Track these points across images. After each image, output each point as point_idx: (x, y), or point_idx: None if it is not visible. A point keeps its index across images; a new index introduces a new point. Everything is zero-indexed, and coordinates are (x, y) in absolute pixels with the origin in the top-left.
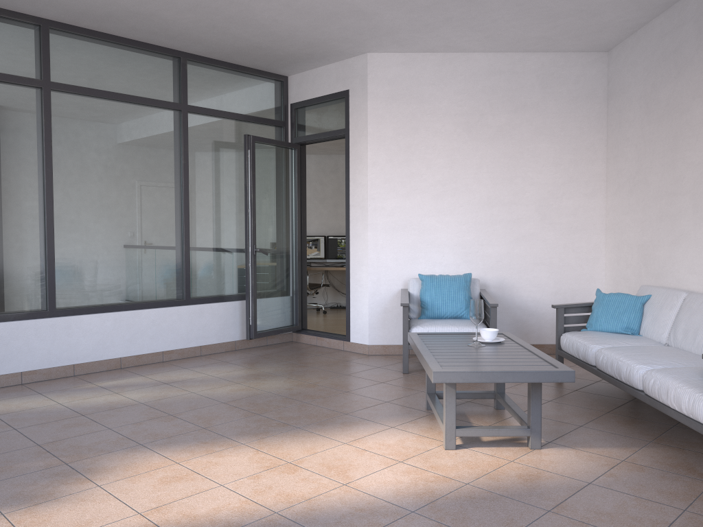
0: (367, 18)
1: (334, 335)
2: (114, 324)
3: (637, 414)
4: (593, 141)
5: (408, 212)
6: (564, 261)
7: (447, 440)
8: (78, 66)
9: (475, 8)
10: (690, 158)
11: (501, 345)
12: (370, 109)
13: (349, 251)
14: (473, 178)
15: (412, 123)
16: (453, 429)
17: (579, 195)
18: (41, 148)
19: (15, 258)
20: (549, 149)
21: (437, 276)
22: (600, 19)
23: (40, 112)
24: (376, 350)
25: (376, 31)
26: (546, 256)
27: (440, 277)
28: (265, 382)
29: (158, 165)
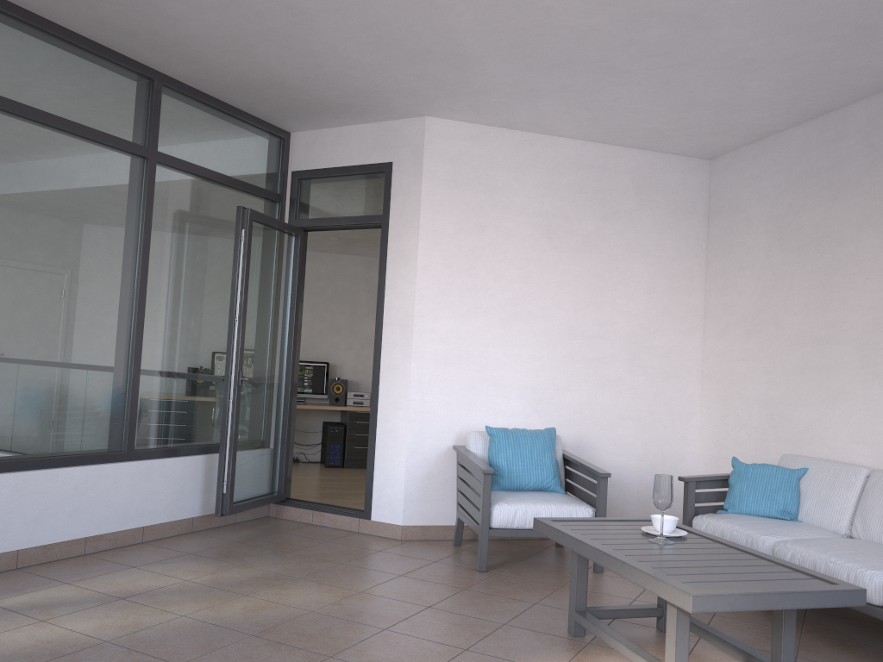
0: (464, 67)
1: (343, 510)
2: (13, 492)
3: (838, 634)
4: (691, 266)
5: (467, 338)
6: (654, 416)
7: None
8: None
9: (609, 78)
10: (856, 300)
11: (692, 541)
12: (425, 192)
13: (377, 388)
14: (551, 299)
15: (478, 218)
16: None
17: (674, 333)
18: None
19: None
20: (642, 271)
21: (513, 431)
22: (736, 118)
23: None
24: (412, 534)
25: (461, 87)
26: (633, 409)
27: (517, 432)
28: (288, 592)
29: (106, 237)
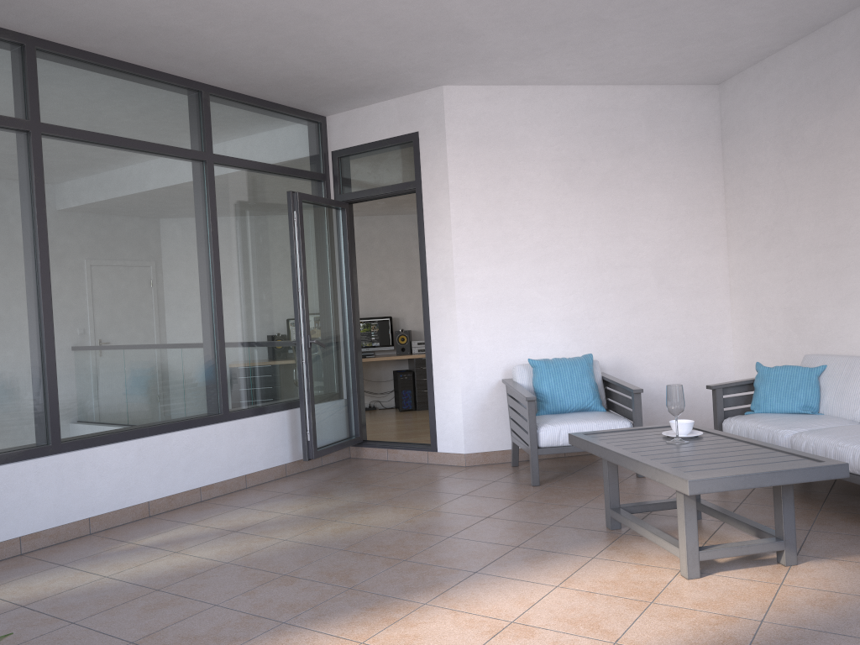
0: (467, 40)
1: (413, 445)
2: (138, 455)
3: (854, 509)
4: (709, 188)
5: (504, 282)
6: (687, 333)
7: (689, 567)
8: (75, 102)
9: (602, 29)
10: (859, 204)
11: (706, 439)
12: (450, 155)
13: (429, 336)
14: (578, 237)
15: (502, 172)
16: (696, 552)
17: (699, 253)
18: (31, 216)
19: (2, 373)
20: (662, 200)
21: (553, 361)
22: (732, 45)
23: (28, 165)
24: (475, 460)
25: (469, 57)
26: (667, 328)
27: (557, 361)
28: (369, 515)
29: (181, 235)
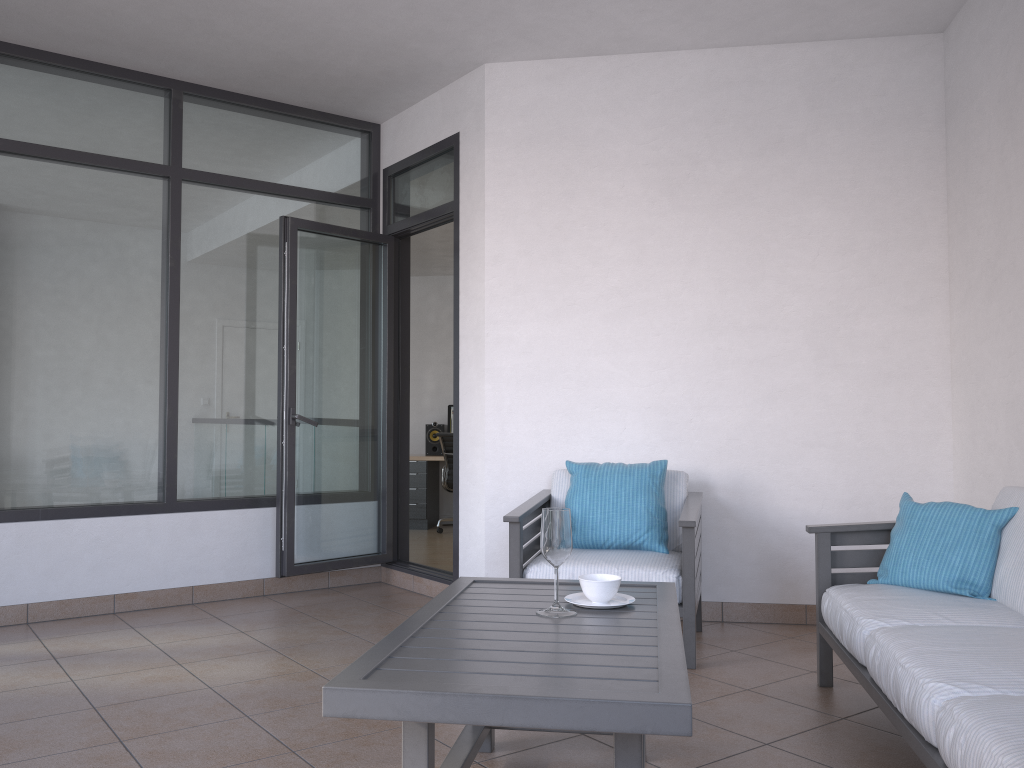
0: None
1: (438, 574)
2: (17, 543)
3: None
4: (919, 203)
5: (559, 346)
6: (866, 440)
7: None
8: None
9: None
10: None
11: (612, 615)
12: (489, 162)
13: (458, 419)
14: (680, 280)
15: (565, 183)
16: None
17: (894, 310)
18: None
19: None
20: (829, 223)
21: (599, 466)
22: None
23: None
24: None
25: (472, 10)
26: (828, 430)
27: (604, 467)
28: (230, 664)
29: (122, 269)
